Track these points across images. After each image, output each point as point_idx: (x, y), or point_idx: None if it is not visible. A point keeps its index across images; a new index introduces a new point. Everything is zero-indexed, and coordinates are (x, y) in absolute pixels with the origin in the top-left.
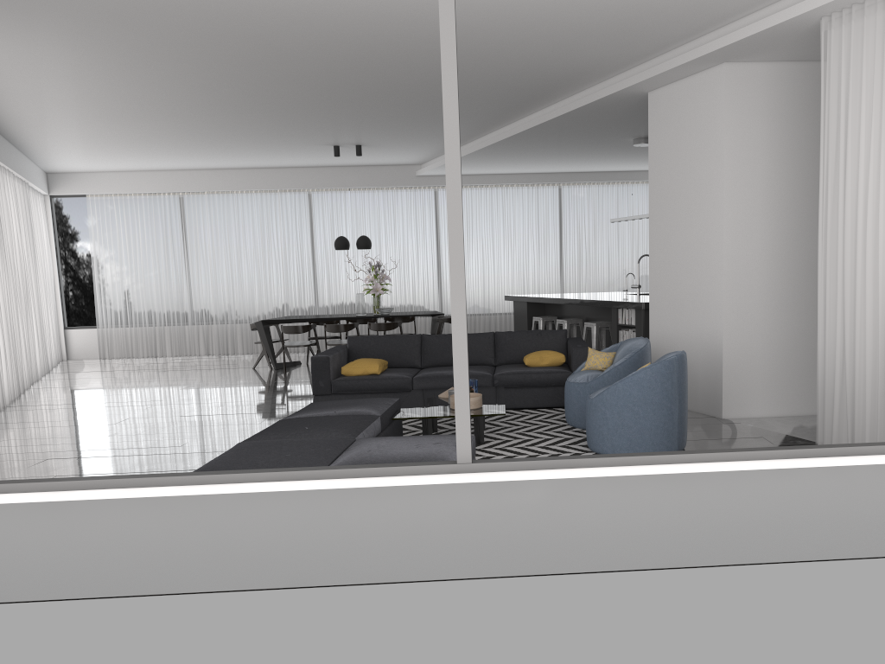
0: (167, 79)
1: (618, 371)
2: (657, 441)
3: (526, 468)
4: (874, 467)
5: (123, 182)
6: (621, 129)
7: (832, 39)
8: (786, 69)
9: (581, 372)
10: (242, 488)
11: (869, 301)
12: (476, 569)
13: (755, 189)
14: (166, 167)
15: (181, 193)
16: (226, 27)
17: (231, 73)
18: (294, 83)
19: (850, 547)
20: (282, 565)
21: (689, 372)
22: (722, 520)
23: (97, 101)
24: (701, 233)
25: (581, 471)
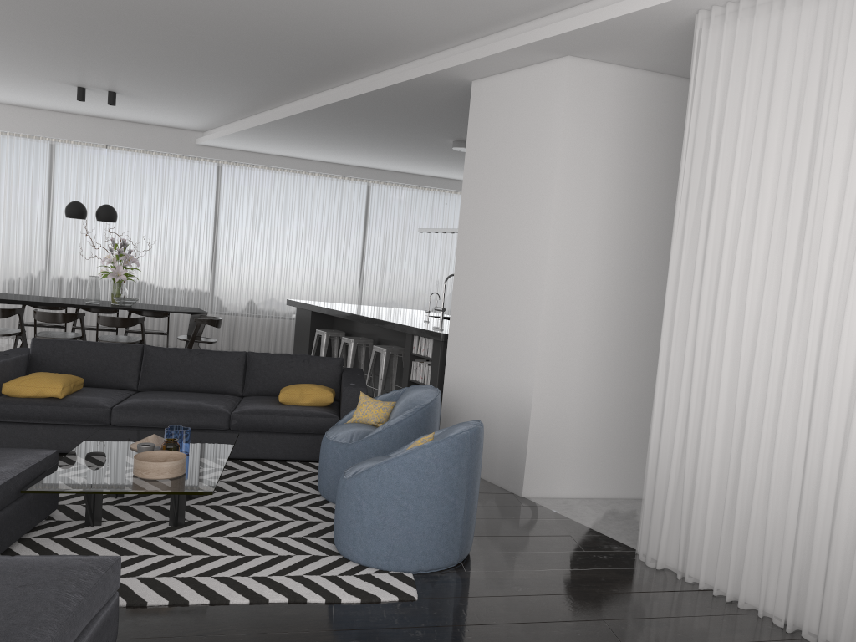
0: None
1: (393, 432)
2: (430, 549)
3: None
4: None
5: None
6: (440, 125)
7: (709, 40)
8: (640, 79)
9: (345, 425)
10: None
11: (725, 384)
12: None
13: (590, 219)
14: None
15: None
16: None
17: None
18: None
19: None
20: None
21: (487, 431)
22: None
23: None
24: (519, 263)
25: None
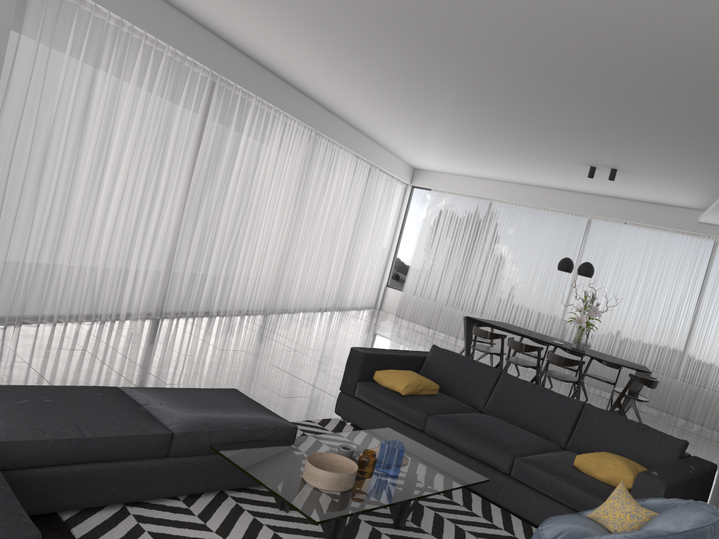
0: (354, 46)
1: None
2: None
3: None
4: None
5: (455, 183)
6: None
7: None
8: None
9: (573, 517)
10: None
11: None
12: None
13: None
14: (482, 175)
15: (490, 199)
16: None
17: (389, 36)
18: (457, 55)
19: None
20: None
21: None
22: None
23: (345, 78)
24: None
25: None
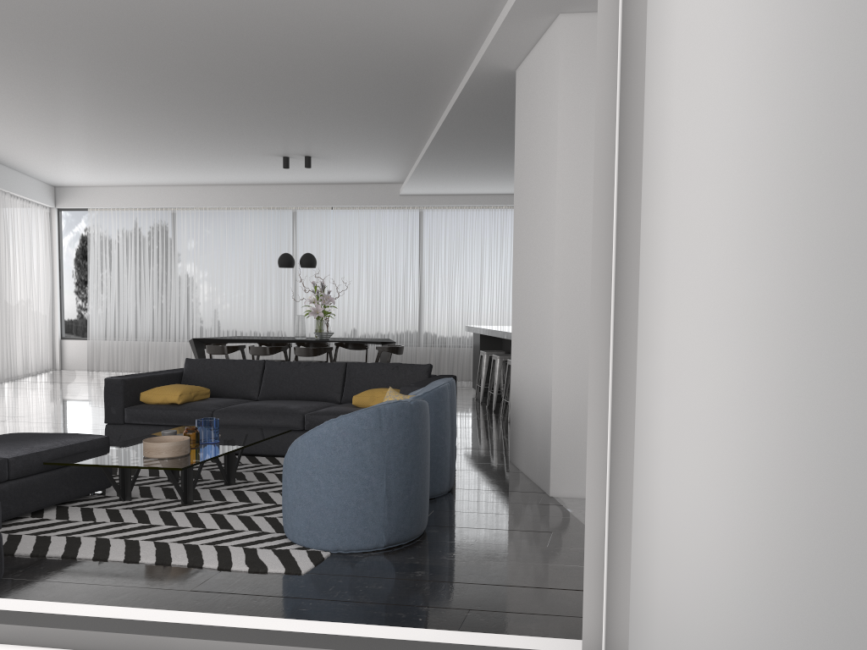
0: None
1: None
2: (345, 528)
3: None
4: None
5: (120, 197)
6: None
7: None
8: None
9: None
10: None
11: None
12: None
13: None
14: (154, 181)
15: (172, 208)
16: None
17: (41, 53)
18: (126, 67)
19: None
20: None
21: (531, 428)
22: None
23: None
24: (542, 245)
25: None
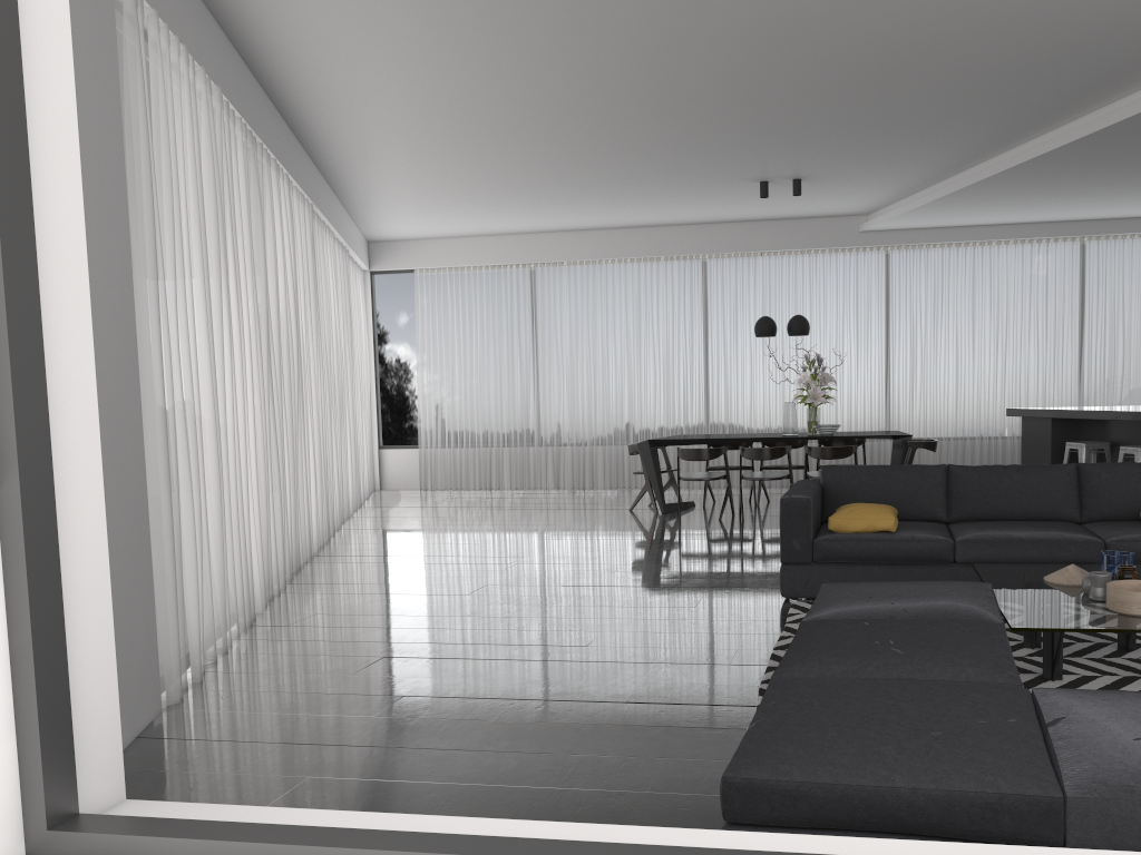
0: (571, 51)
1: None
2: None
3: None
4: None
5: (460, 252)
6: None
7: None
8: None
9: None
10: None
11: None
12: None
13: None
14: (517, 228)
15: (532, 264)
16: None
17: (673, 30)
18: (763, 47)
19: None
20: None
21: None
22: None
23: (458, 105)
24: None
25: None
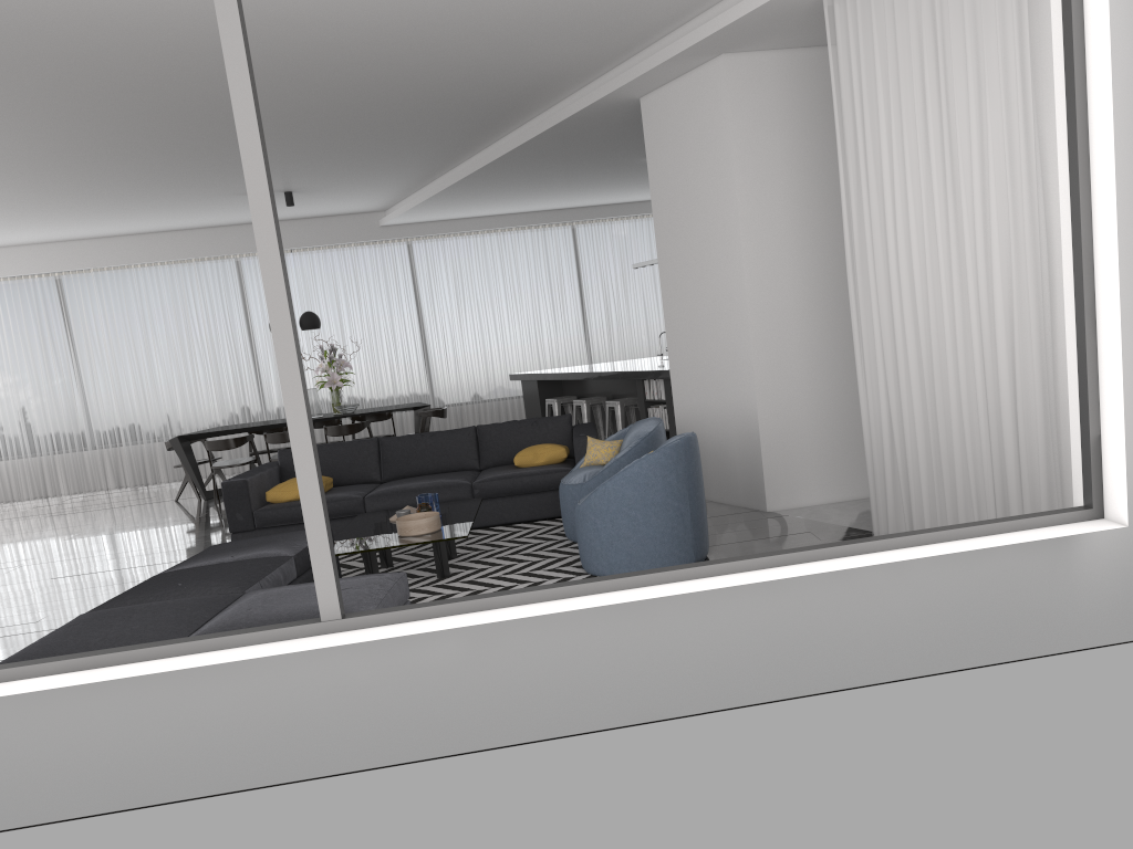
0: None
1: (621, 464)
2: (665, 552)
3: (418, 617)
4: (886, 566)
5: None
6: (627, 147)
7: (838, 16)
8: (803, 58)
9: (578, 469)
10: (13, 689)
11: (912, 349)
12: (378, 755)
13: (779, 215)
14: (30, 240)
15: (56, 273)
16: (28, 47)
17: (64, 109)
18: (160, 116)
19: (868, 671)
20: (104, 781)
21: (724, 455)
22: (699, 655)
23: None
24: (719, 277)
25: (489, 614)
